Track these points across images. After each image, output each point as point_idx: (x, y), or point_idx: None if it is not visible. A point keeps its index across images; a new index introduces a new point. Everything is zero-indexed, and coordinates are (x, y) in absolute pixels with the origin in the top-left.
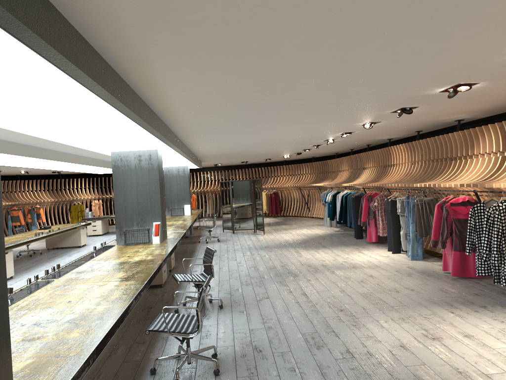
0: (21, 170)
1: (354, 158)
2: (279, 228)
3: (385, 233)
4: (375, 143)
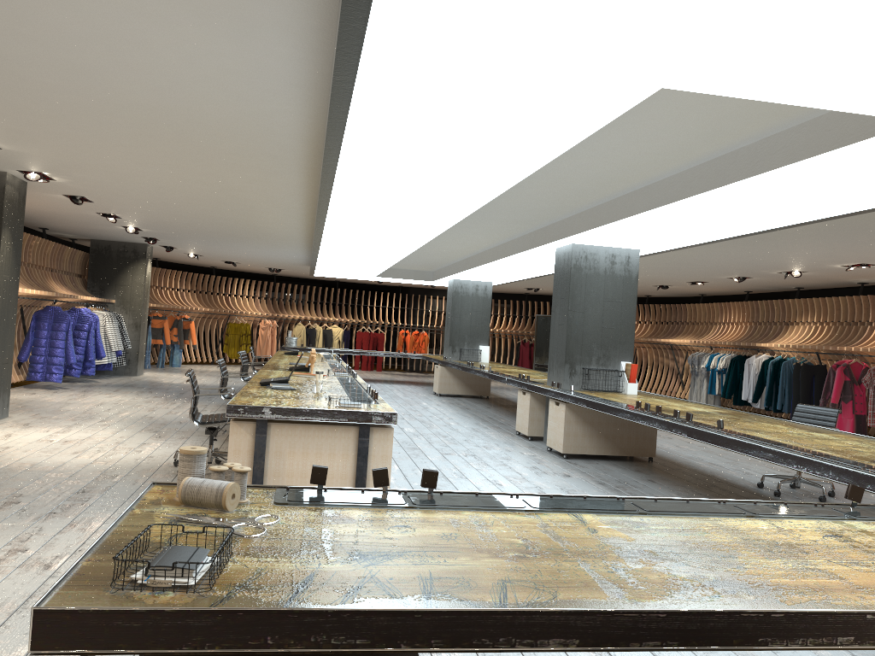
0: (203, 251)
1: (765, 306)
2: None
3: None
4: (816, 286)
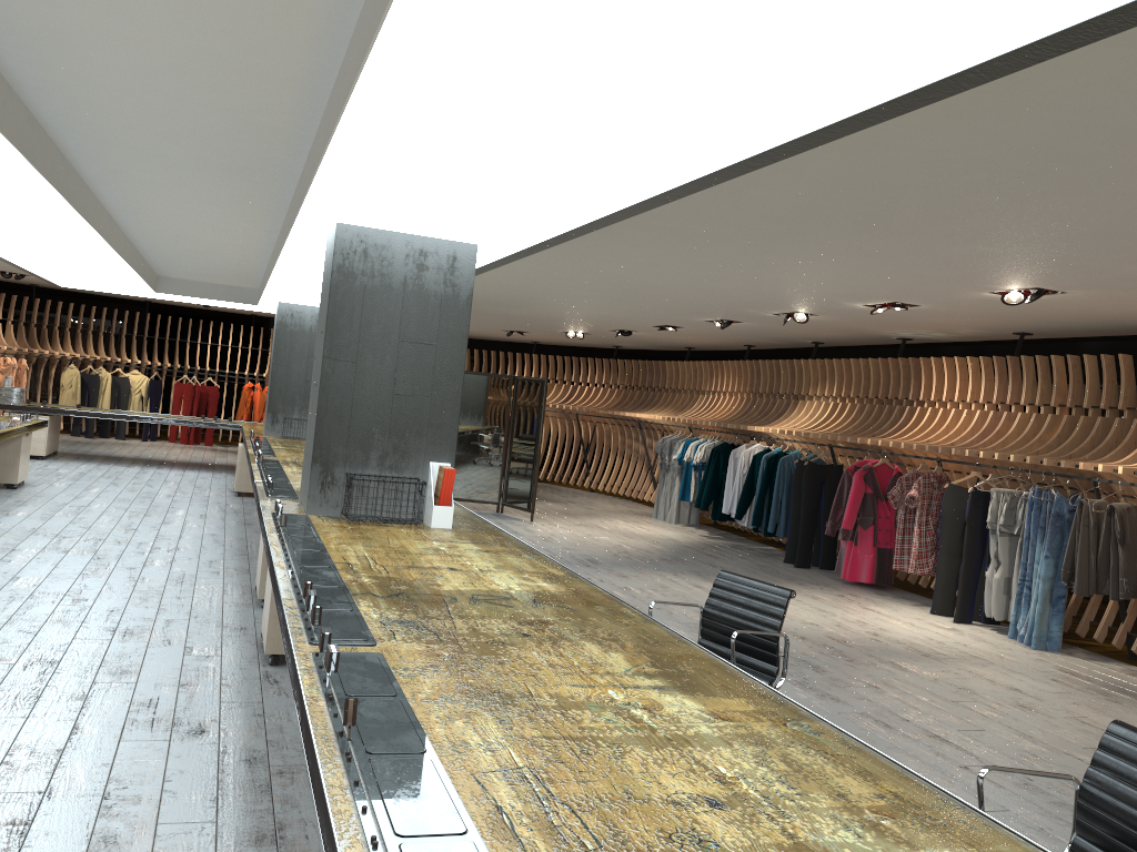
0: None
1: (769, 369)
2: (550, 510)
3: (920, 567)
4: (841, 342)
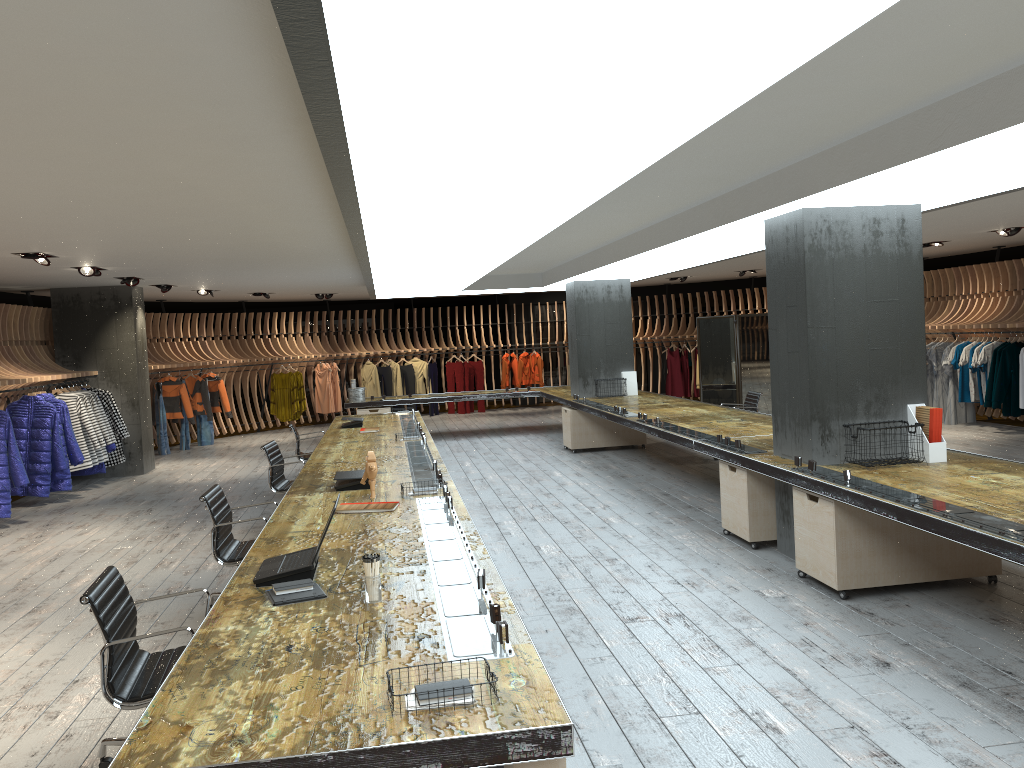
0: (215, 285)
1: None
2: None
3: None
4: None
